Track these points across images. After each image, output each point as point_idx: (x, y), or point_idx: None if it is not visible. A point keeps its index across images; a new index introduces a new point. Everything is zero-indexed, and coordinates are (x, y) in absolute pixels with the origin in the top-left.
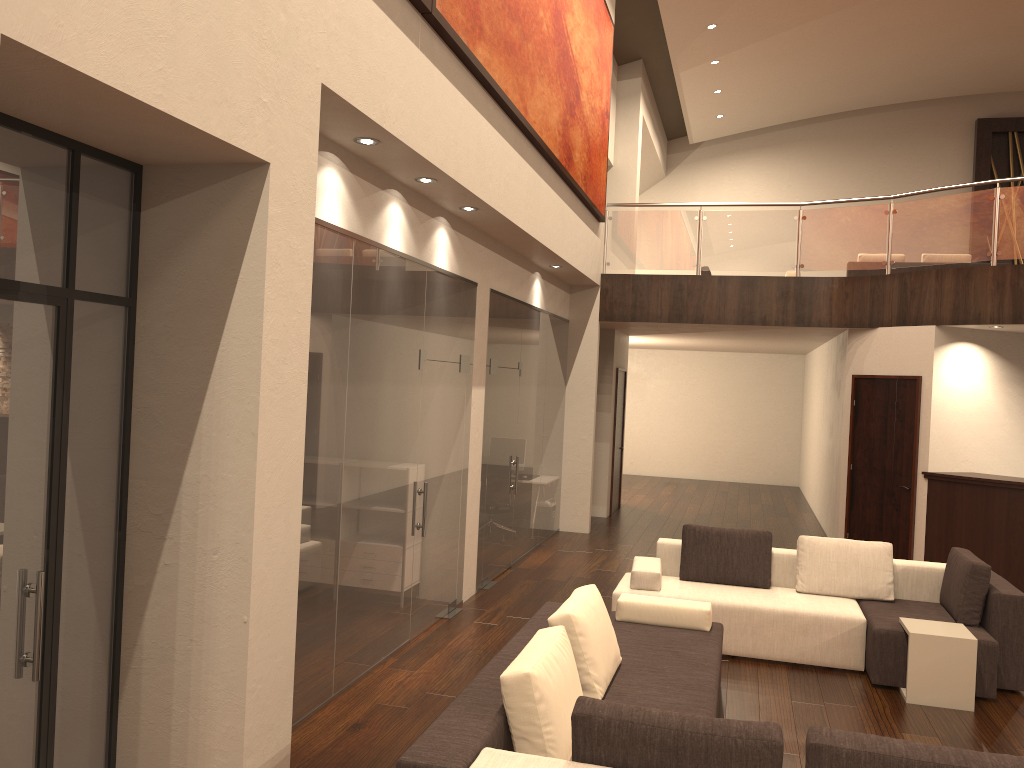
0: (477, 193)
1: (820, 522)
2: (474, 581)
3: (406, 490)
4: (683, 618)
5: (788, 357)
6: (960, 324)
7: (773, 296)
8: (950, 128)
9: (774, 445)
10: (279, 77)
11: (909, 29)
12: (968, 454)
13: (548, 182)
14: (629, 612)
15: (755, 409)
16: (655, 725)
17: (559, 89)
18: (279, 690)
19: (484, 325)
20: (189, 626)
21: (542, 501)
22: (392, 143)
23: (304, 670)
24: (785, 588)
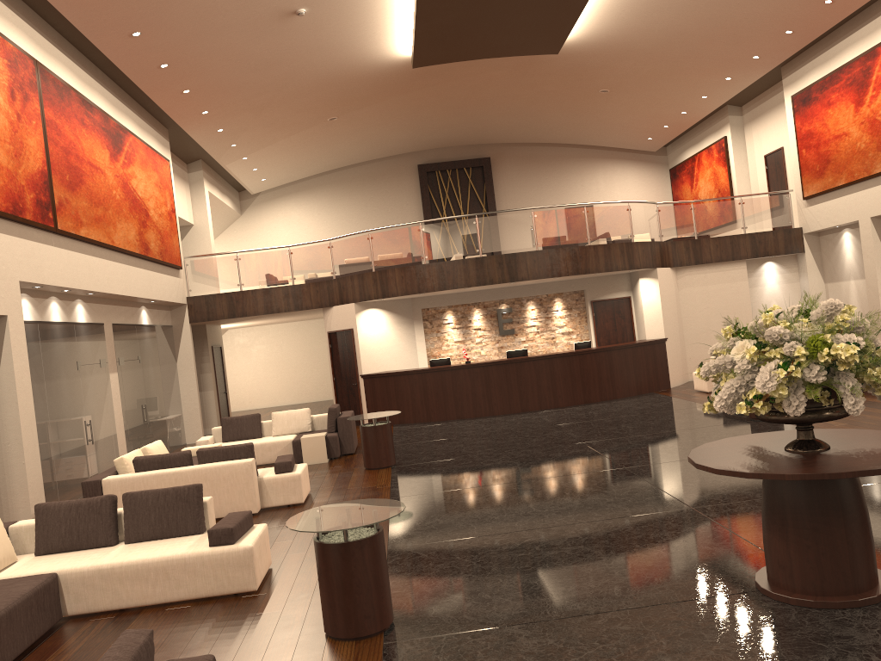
0: (92, 289)
1: None
2: None
3: (81, 424)
4: None
5: None
6: (363, 301)
7: (281, 297)
8: (405, 171)
9: None
10: (6, 286)
11: (351, 132)
12: (383, 362)
13: (135, 265)
14: None
15: (321, 354)
16: (156, 457)
17: (133, 219)
18: (39, 487)
19: (112, 342)
20: (3, 469)
21: (169, 427)
22: (48, 286)
23: (46, 496)
24: (269, 436)
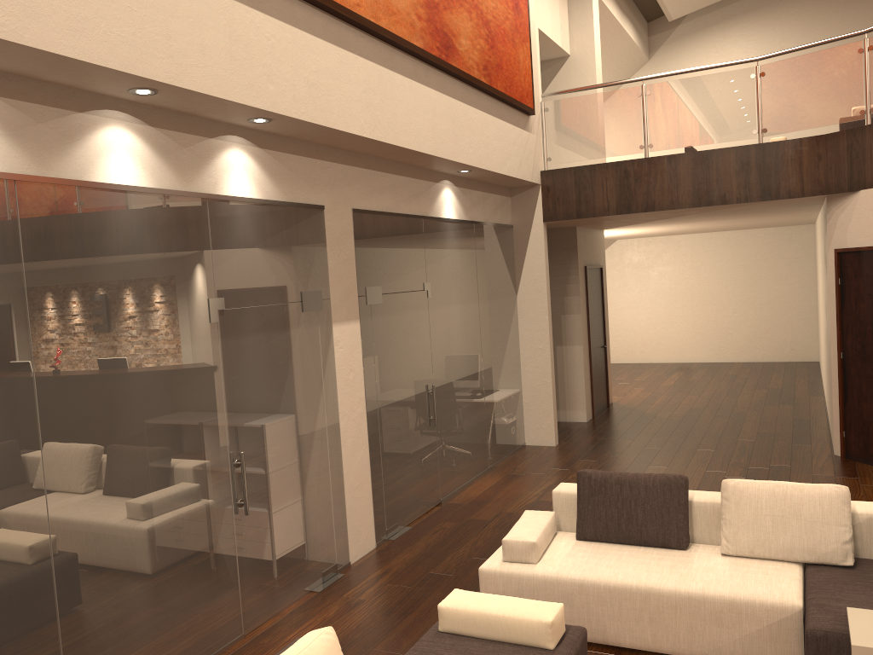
0: (239, 99)
1: (827, 409)
2: (372, 535)
3: (206, 468)
4: (518, 632)
5: (796, 228)
6: None
7: (732, 170)
8: None
9: (788, 321)
10: None
11: None
12: None
13: (412, 77)
14: (452, 621)
15: (765, 286)
16: None
17: None
18: None
19: (347, 251)
20: None
21: (490, 421)
22: None
23: None
24: (709, 547)
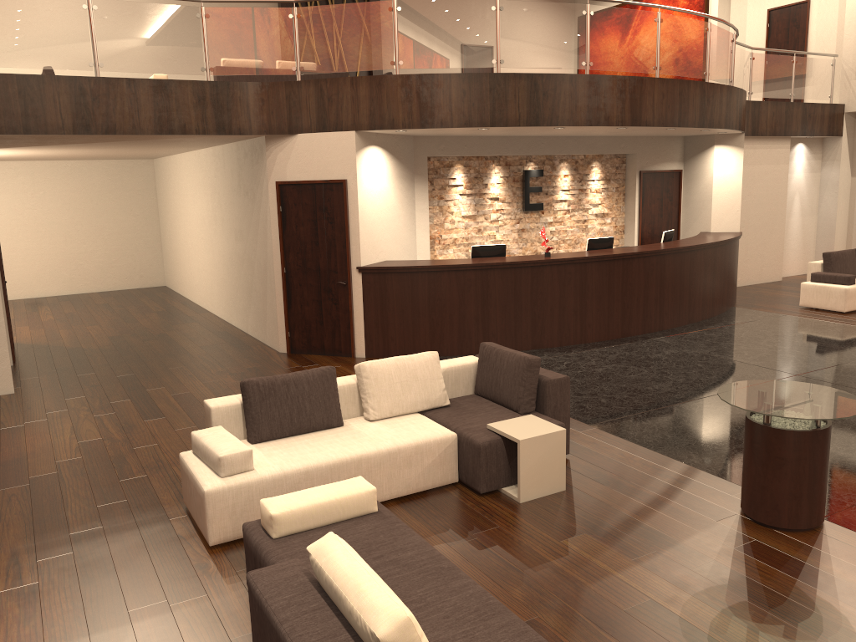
0: None
1: (229, 321)
2: None
3: None
4: (351, 507)
5: (137, 162)
6: (377, 129)
7: (190, 102)
8: None
9: (137, 250)
10: None
11: None
12: (383, 245)
13: None
14: (289, 523)
15: (112, 217)
16: None
17: None
18: None
19: None
20: None
21: None
22: None
23: None
24: (353, 419)
